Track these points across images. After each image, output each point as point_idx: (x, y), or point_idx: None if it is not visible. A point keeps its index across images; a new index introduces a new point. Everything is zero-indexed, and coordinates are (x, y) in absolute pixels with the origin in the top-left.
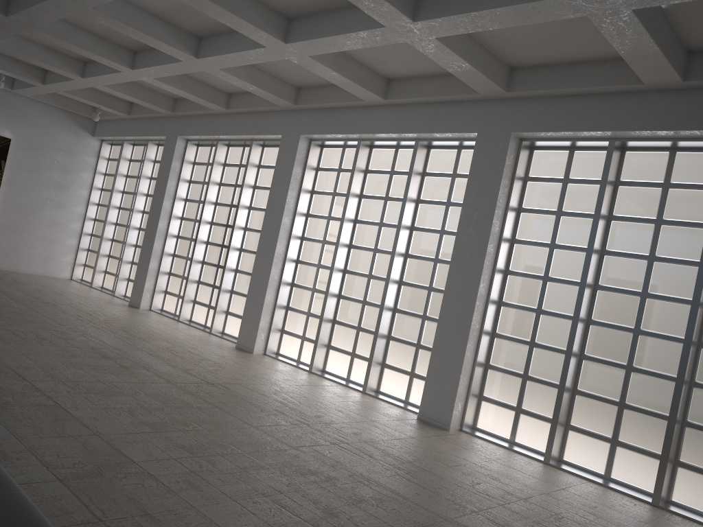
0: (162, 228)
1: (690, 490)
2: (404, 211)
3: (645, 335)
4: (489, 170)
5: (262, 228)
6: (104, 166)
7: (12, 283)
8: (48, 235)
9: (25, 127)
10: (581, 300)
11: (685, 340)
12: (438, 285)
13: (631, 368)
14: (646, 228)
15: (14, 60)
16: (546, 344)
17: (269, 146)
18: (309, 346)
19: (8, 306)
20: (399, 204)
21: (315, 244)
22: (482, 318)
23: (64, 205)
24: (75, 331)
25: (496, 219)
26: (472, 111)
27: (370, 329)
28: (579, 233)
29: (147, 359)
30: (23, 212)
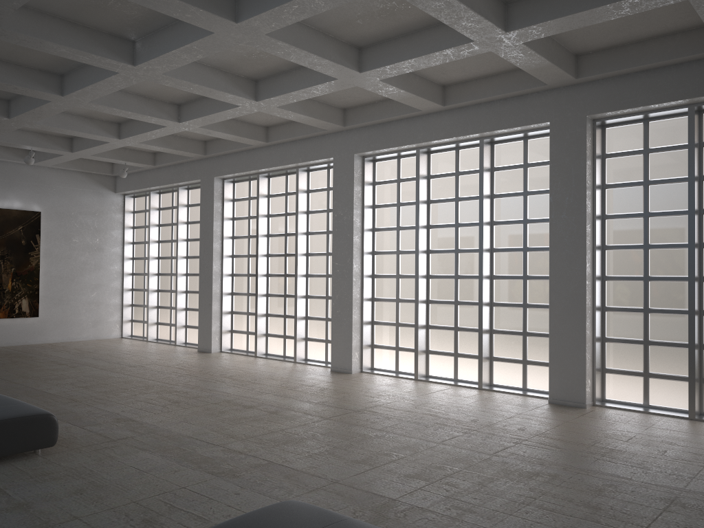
0: (217, 270)
1: None
2: (483, 209)
3: None
4: (571, 155)
5: (333, 251)
6: (131, 219)
7: (82, 354)
8: (92, 298)
9: (51, 197)
10: (693, 261)
11: None
12: (532, 272)
13: None
14: None
15: (40, 134)
16: (661, 307)
17: (314, 170)
18: (406, 355)
19: (109, 377)
20: (472, 203)
21: (388, 256)
22: (592, 295)
23: (101, 266)
24: (191, 387)
25: (588, 200)
26: (539, 102)
27: (468, 327)
28: (671, 198)
29: (280, 400)
30: (65, 281)
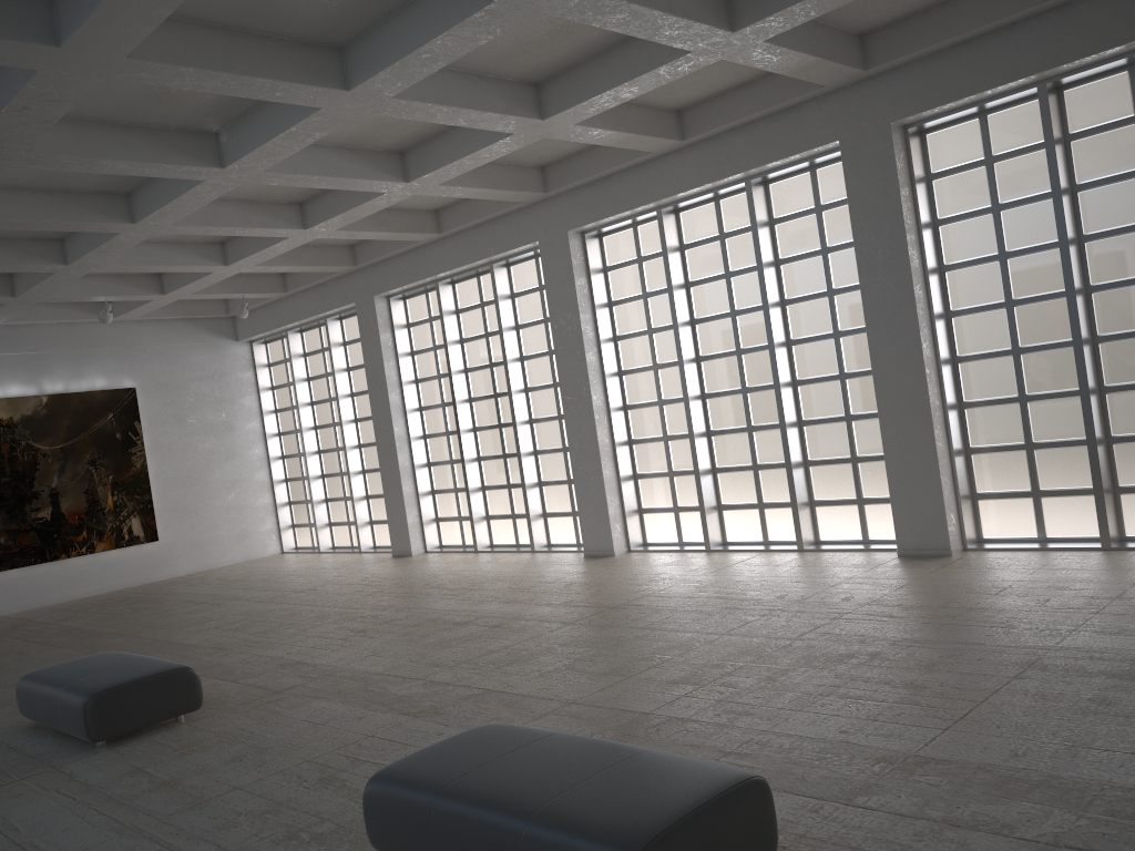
0: (400, 433)
1: None
2: (765, 284)
3: None
4: (877, 185)
5: (560, 379)
6: (267, 377)
7: (228, 584)
8: (230, 502)
9: (147, 364)
10: (1076, 316)
11: None
12: (852, 367)
13: None
14: (1132, 186)
15: (114, 277)
16: (1044, 391)
17: (517, 263)
18: (690, 517)
19: (268, 611)
20: (750, 277)
21: (643, 375)
22: (940, 388)
23: (235, 453)
24: (383, 609)
25: (912, 249)
26: (820, 113)
27: (772, 462)
28: (1035, 226)
29: (507, 608)
30: (187, 483)
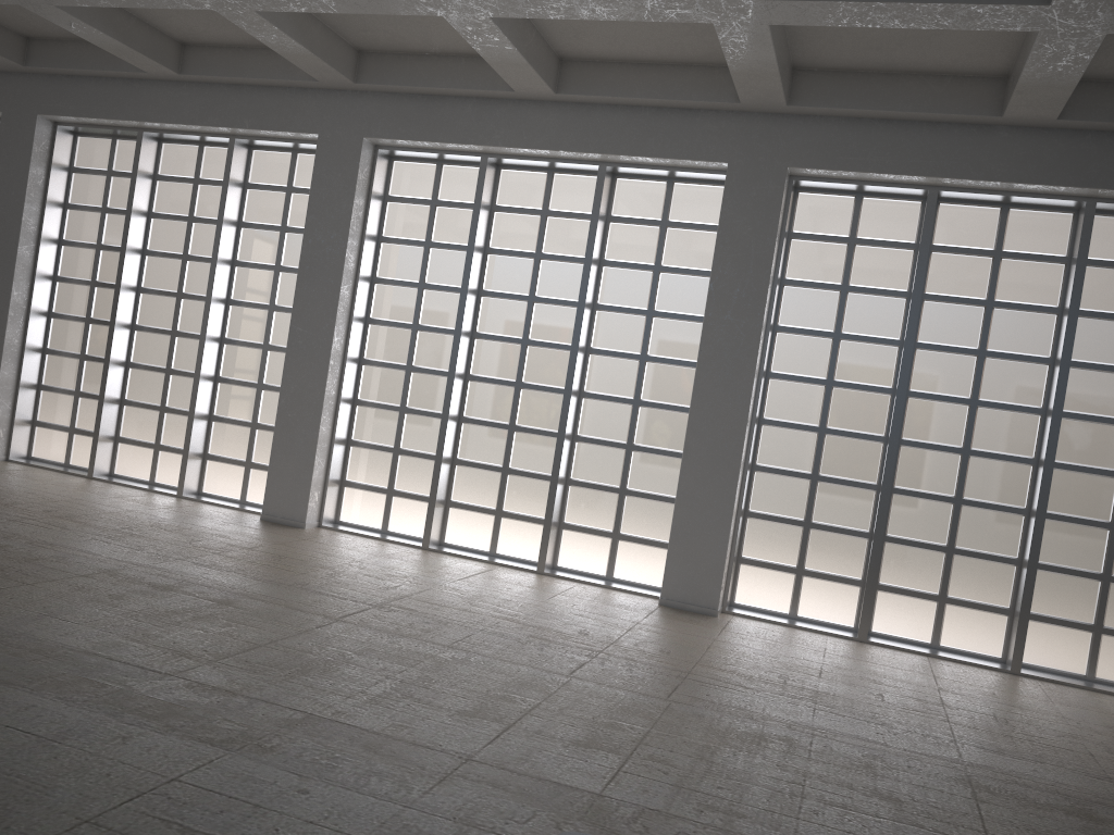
0: (19, 300)
1: (1044, 646)
2: (588, 281)
3: (979, 457)
4: (755, 224)
5: (295, 304)
6: None
7: None
8: None
9: None
10: (900, 415)
11: (1045, 462)
12: (649, 396)
13: (962, 501)
14: (972, 313)
15: None
16: (837, 476)
17: (265, 149)
18: (405, 505)
19: None
20: (563, 267)
21: (396, 331)
22: (747, 445)
23: None
24: (3, 536)
25: (767, 299)
26: (717, 127)
27: (527, 469)
28: (876, 318)
29: (216, 576)
30: None
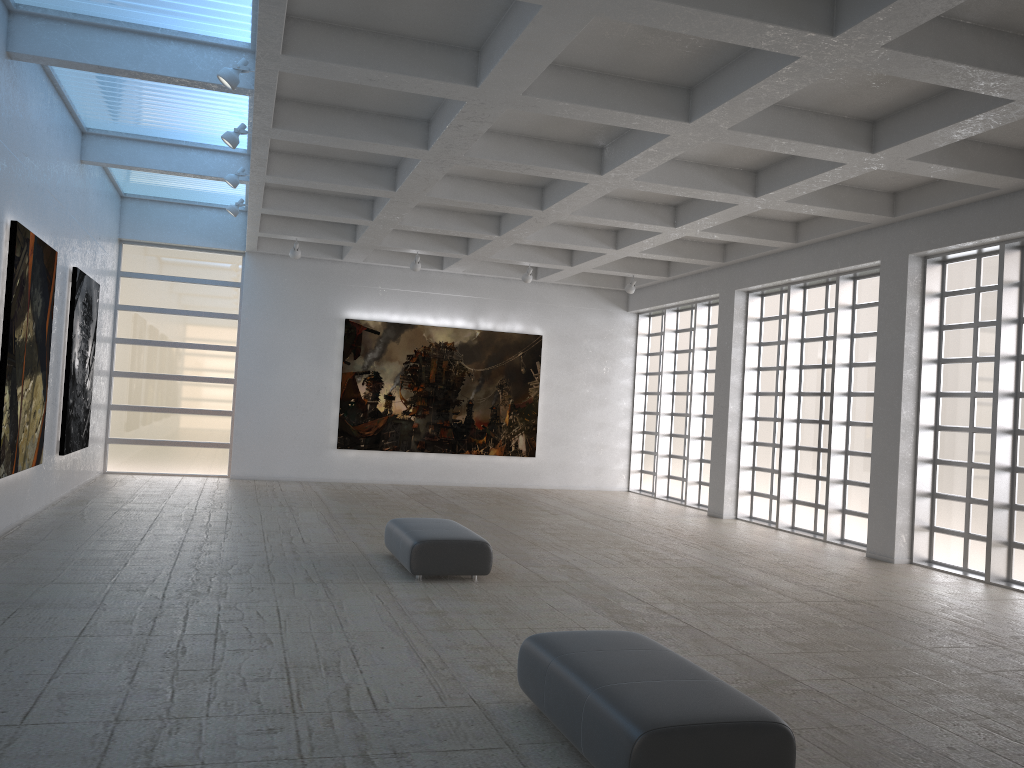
0: (734, 411)
1: None
2: None
3: None
4: None
5: (875, 389)
6: (645, 344)
7: (572, 503)
8: (595, 440)
9: (554, 319)
10: None
11: None
12: None
13: None
14: None
15: (538, 248)
16: None
17: (863, 277)
18: (979, 547)
19: (583, 528)
20: None
21: (959, 400)
22: None
23: (607, 401)
24: (665, 549)
25: None
26: None
27: None
28: None
29: (760, 576)
30: (565, 417)
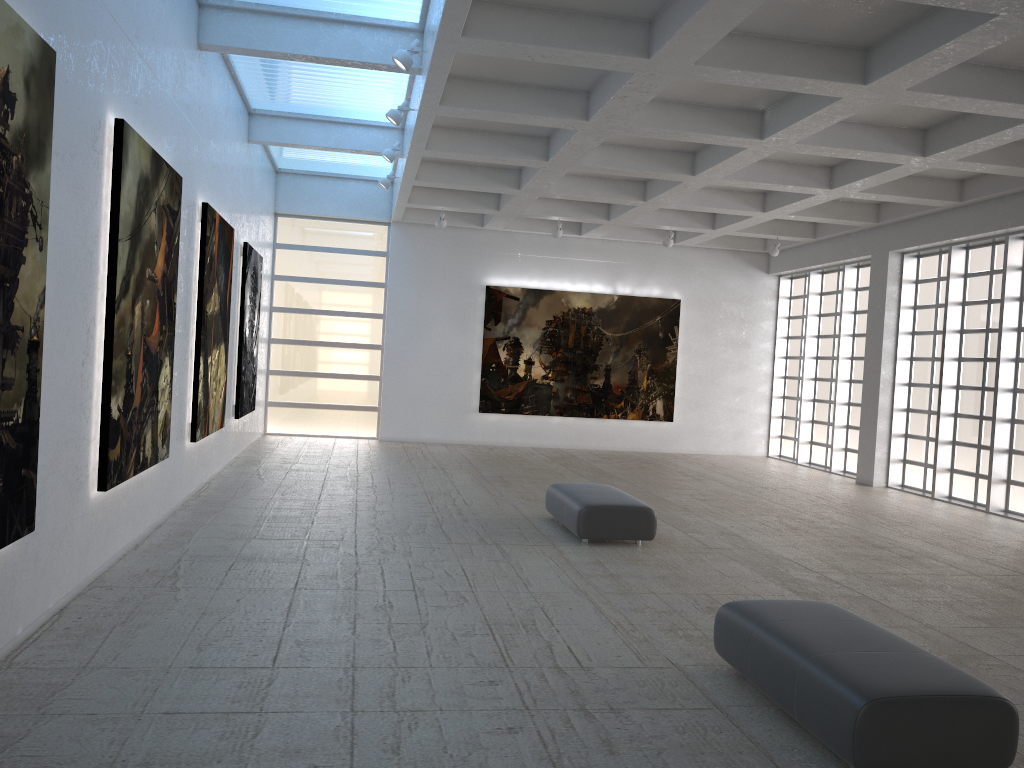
0: (886, 377)
1: None
2: None
3: None
4: None
5: None
6: (786, 307)
7: (714, 468)
8: (733, 405)
9: (692, 282)
10: None
11: None
12: None
13: None
14: None
15: (680, 212)
16: None
17: None
18: None
19: (732, 494)
20: None
21: None
22: None
23: (746, 366)
24: (821, 518)
25: None
26: None
27: None
28: None
29: (926, 547)
30: (703, 382)
